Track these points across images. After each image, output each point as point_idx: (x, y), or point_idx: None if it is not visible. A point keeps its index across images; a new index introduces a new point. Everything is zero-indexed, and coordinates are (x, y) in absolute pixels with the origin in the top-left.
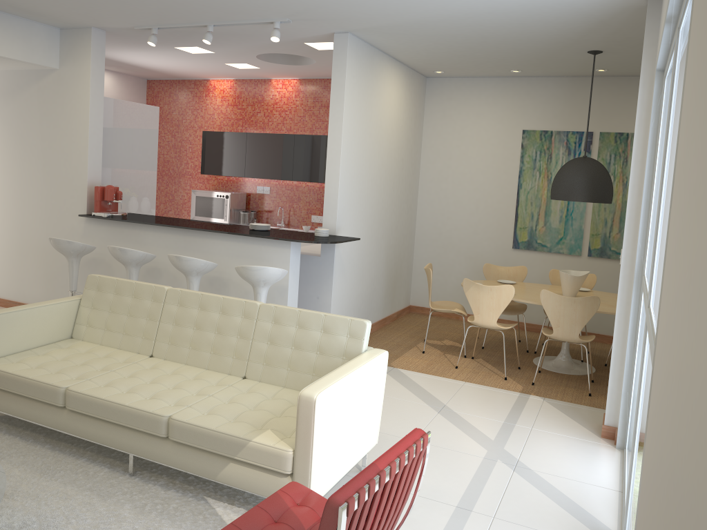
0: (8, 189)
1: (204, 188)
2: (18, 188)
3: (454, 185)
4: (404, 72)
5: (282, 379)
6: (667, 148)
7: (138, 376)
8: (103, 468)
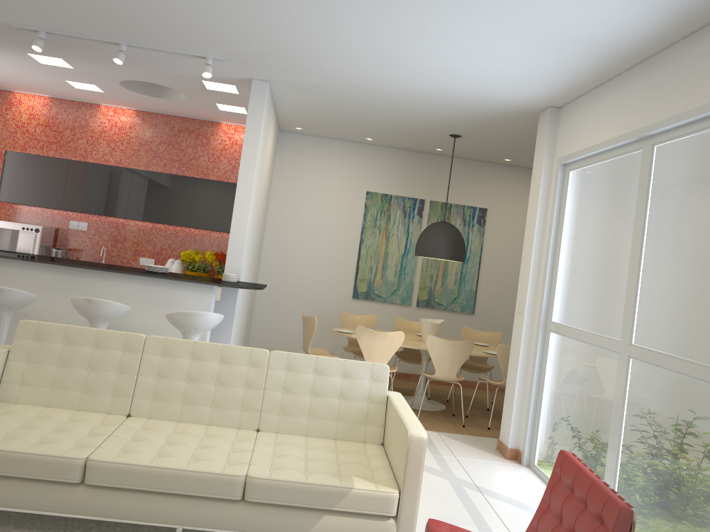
0: None
1: None
2: None
3: (300, 236)
4: (275, 124)
5: (303, 428)
6: (645, 228)
7: (148, 438)
8: None
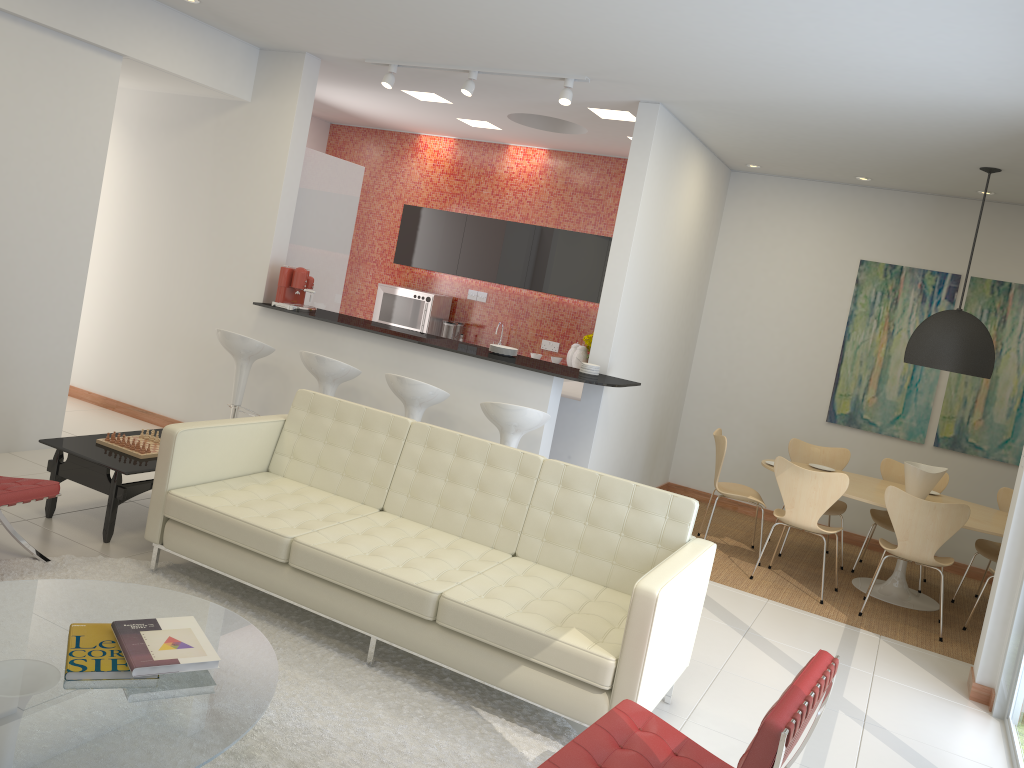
0: (153, 254)
1: (392, 282)
2: (168, 254)
3: (753, 323)
4: (709, 162)
5: (568, 564)
6: None
7: (376, 535)
8: (331, 651)
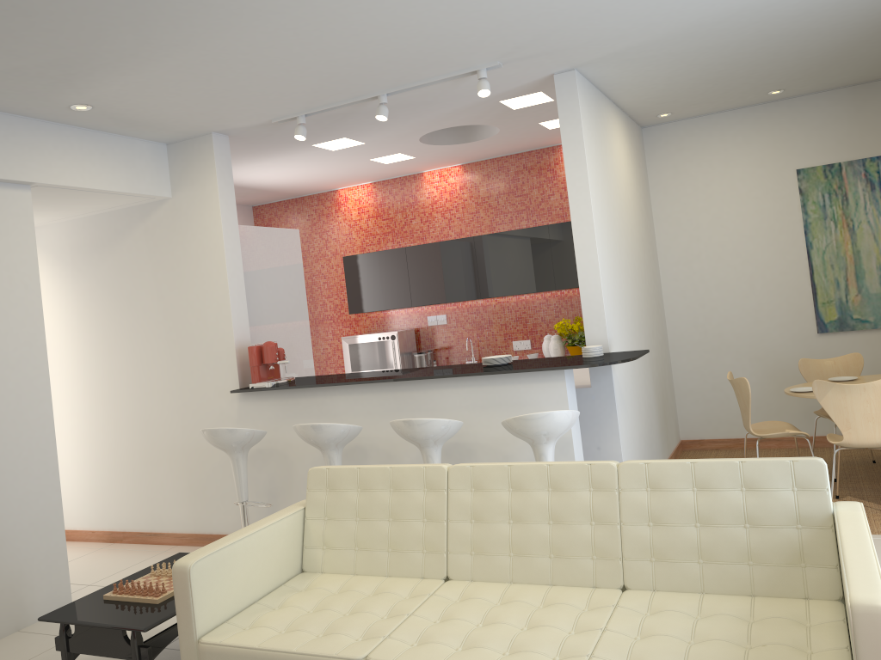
0: (119, 375)
1: (352, 332)
2: (133, 370)
3: (711, 262)
4: (625, 122)
5: (694, 581)
6: None
7: (458, 616)
8: None
